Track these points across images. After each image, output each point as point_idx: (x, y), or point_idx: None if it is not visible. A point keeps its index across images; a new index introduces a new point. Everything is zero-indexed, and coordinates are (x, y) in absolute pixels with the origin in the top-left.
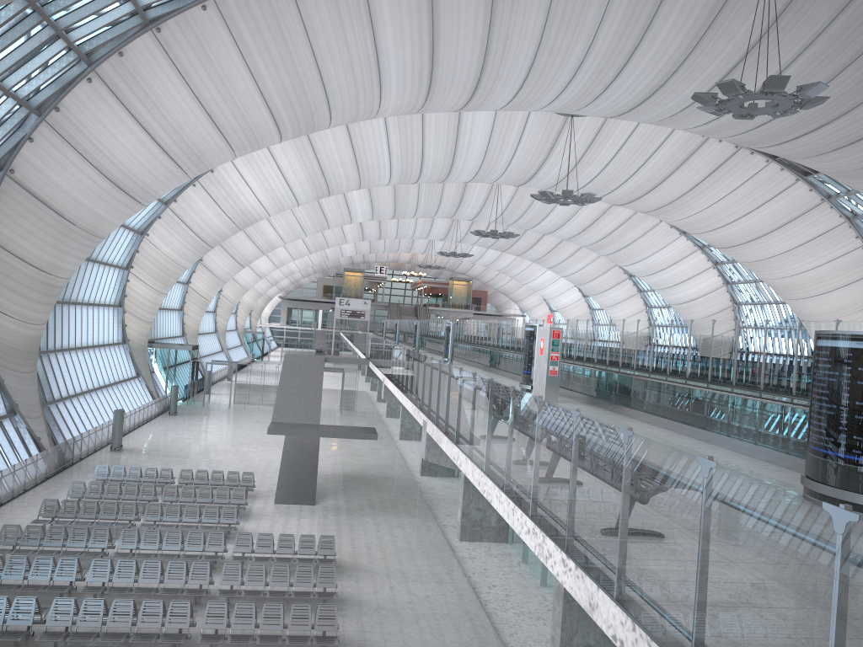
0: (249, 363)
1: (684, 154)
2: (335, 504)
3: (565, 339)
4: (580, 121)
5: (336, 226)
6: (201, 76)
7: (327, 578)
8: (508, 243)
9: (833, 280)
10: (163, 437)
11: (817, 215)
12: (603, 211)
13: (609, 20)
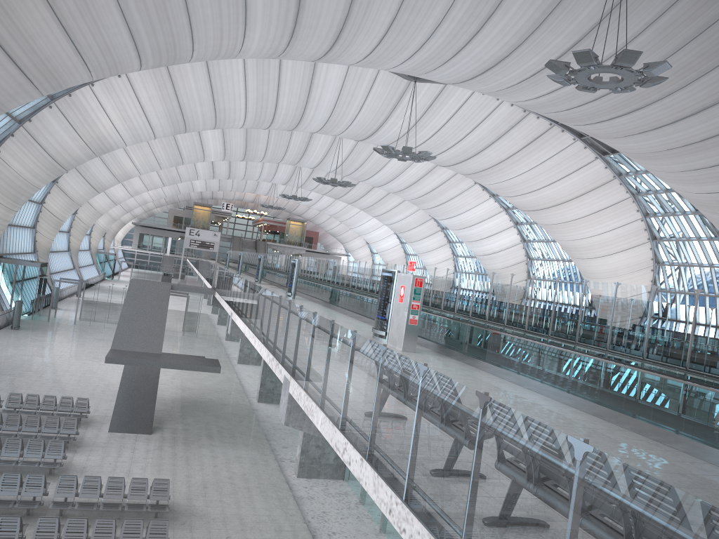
0: (98, 283)
1: (507, 126)
2: (173, 433)
3: None
4: (421, 87)
5: (190, 162)
6: None
7: (158, 534)
8: (342, 191)
9: (615, 245)
10: None
11: (608, 189)
12: (427, 171)
13: None
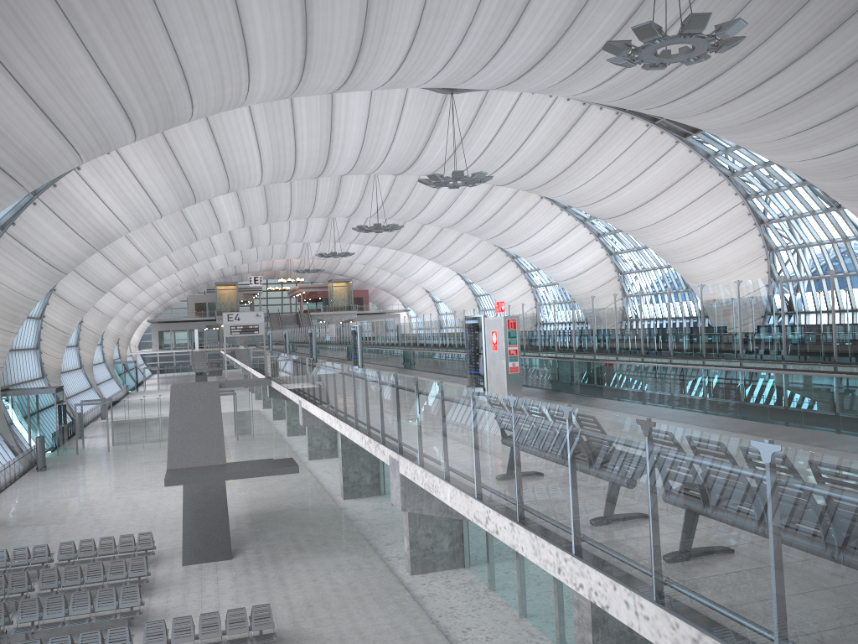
0: (126, 398)
1: (567, 125)
2: (256, 553)
3: None
4: (459, 98)
5: (205, 237)
6: (26, 61)
7: None
8: (388, 237)
9: (717, 239)
10: (32, 500)
11: (697, 175)
12: (483, 194)
13: None
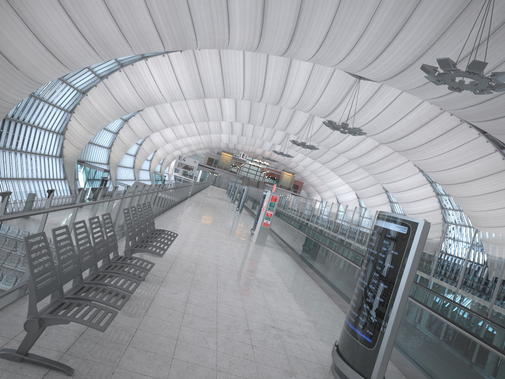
0: None
1: (427, 118)
2: None
3: (303, 210)
4: (365, 83)
5: (213, 120)
6: None
7: None
8: (317, 155)
9: None
10: None
11: (504, 176)
12: (374, 147)
13: (382, 10)
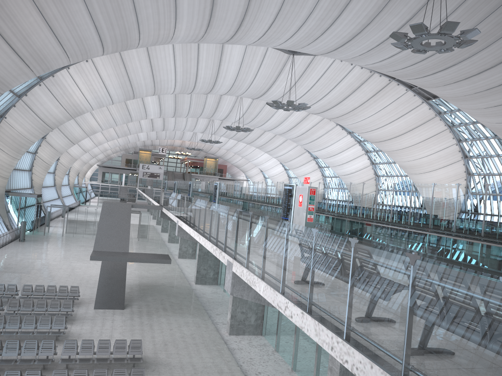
0: (77, 207)
1: (358, 83)
2: (139, 308)
3: None
4: (297, 58)
5: (136, 120)
6: None
7: None
8: (243, 135)
9: (438, 163)
10: (13, 258)
11: (432, 124)
12: (302, 118)
13: None
